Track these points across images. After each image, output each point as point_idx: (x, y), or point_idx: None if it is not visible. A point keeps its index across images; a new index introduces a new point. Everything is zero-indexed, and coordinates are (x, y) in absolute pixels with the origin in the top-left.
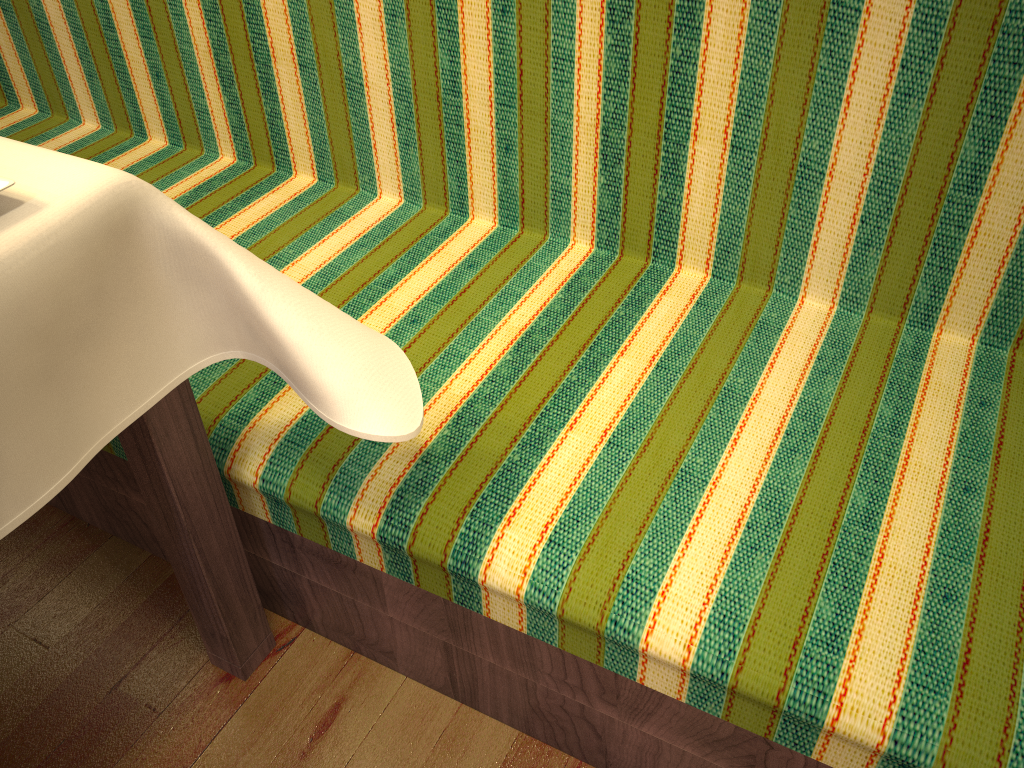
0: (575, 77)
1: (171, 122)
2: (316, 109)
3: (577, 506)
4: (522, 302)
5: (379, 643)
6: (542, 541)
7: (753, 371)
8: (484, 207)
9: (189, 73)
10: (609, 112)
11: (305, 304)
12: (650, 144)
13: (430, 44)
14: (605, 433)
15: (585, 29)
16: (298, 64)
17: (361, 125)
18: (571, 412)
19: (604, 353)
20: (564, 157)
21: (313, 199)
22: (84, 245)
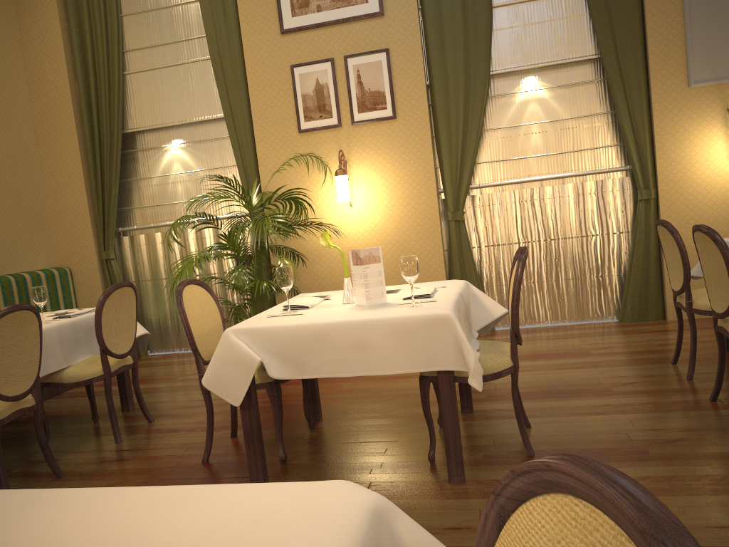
0: None
1: None
2: None
3: None
4: None
5: None
6: None
7: None
8: None
9: None
10: None
11: None
12: None
13: None
14: None
15: None
16: None
17: None
18: None
19: None
20: None
21: None
22: None
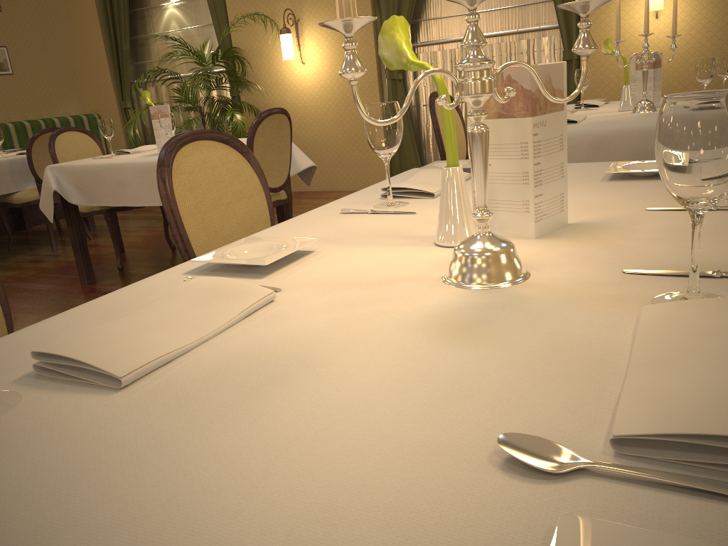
0: None
1: None
2: None
3: None
4: None
5: (39, 219)
6: None
7: None
8: None
9: None
10: None
11: None
12: None
13: None
14: None
15: None
16: None
17: None
18: None
19: None
20: None
21: None
22: None
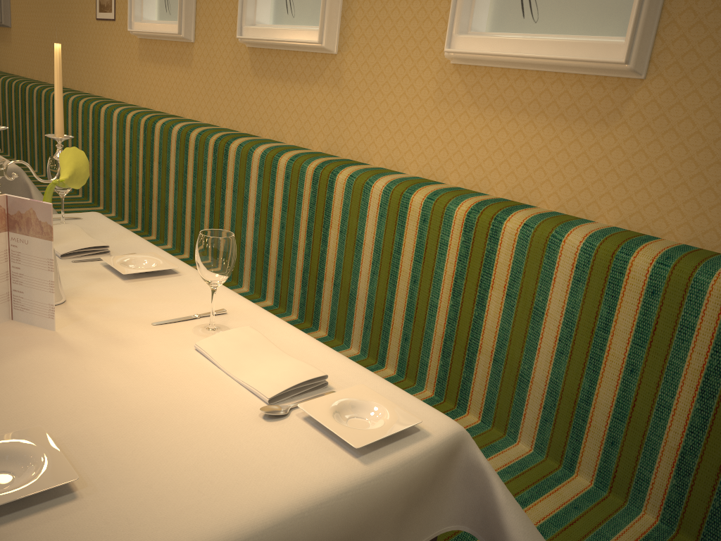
0: (669, 418)
1: (402, 363)
2: (494, 384)
3: None
4: None
5: None
6: None
7: None
8: (586, 471)
9: (425, 343)
10: (688, 444)
11: (523, 517)
12: (713, 471)
13: (579, 373)
14: None
15: (682, 395)
16: (493, 358)
17: (520, 401)
18: None
19: None
20: (650, 460)
21: (477, 432)
22: (439, 458)
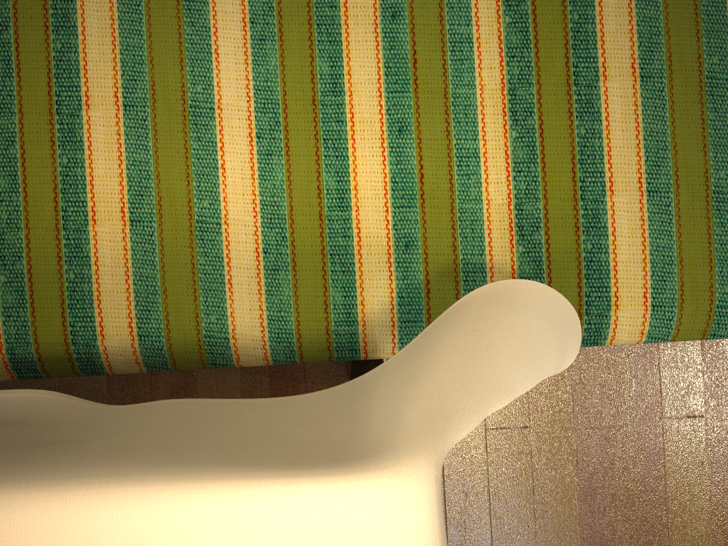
0: None
1: None
2: None
3: (657, 268)
4: (478, 48)
5: None
6: (647, 309)
7: (721, 41)
8: None
9: None
10: None
11: (524, 363)
12: None
13: None
14: (640, 183)
15: None
16: None
17: None
18: (602, 174)
19: (590, 84)
20: None
21: None
22: None
